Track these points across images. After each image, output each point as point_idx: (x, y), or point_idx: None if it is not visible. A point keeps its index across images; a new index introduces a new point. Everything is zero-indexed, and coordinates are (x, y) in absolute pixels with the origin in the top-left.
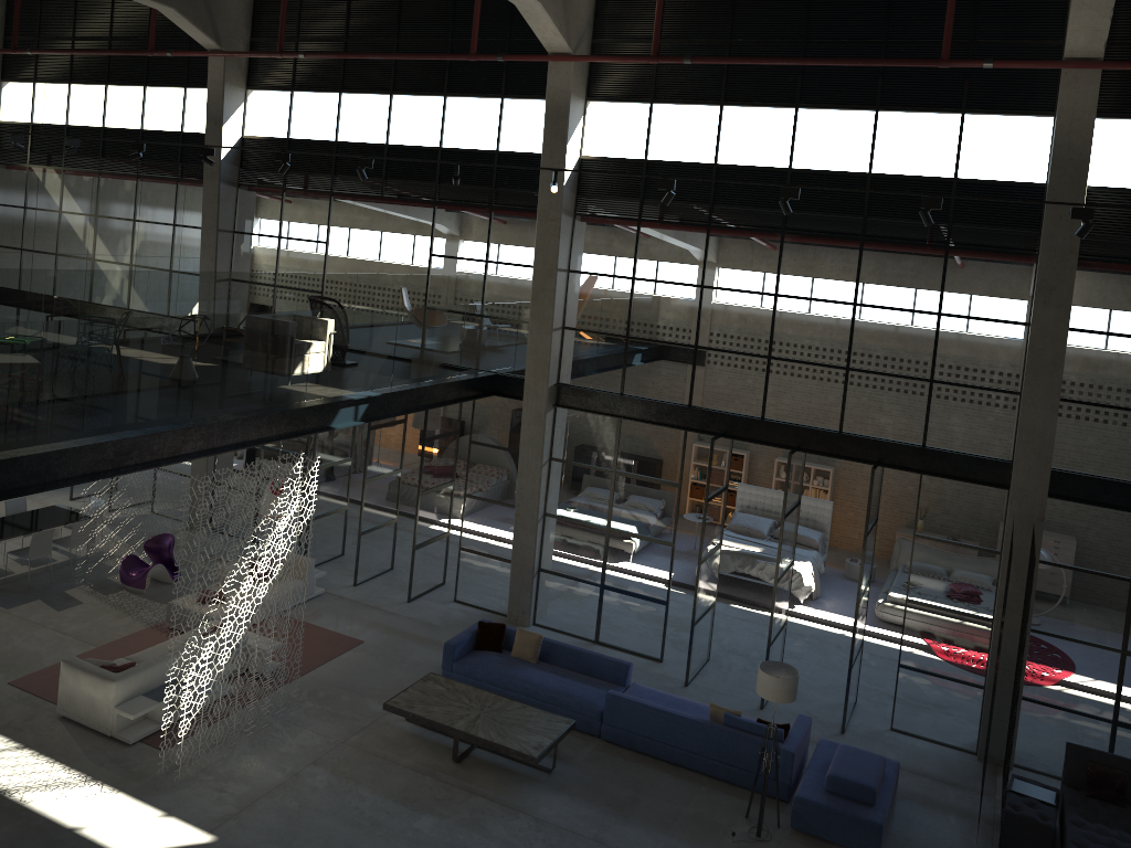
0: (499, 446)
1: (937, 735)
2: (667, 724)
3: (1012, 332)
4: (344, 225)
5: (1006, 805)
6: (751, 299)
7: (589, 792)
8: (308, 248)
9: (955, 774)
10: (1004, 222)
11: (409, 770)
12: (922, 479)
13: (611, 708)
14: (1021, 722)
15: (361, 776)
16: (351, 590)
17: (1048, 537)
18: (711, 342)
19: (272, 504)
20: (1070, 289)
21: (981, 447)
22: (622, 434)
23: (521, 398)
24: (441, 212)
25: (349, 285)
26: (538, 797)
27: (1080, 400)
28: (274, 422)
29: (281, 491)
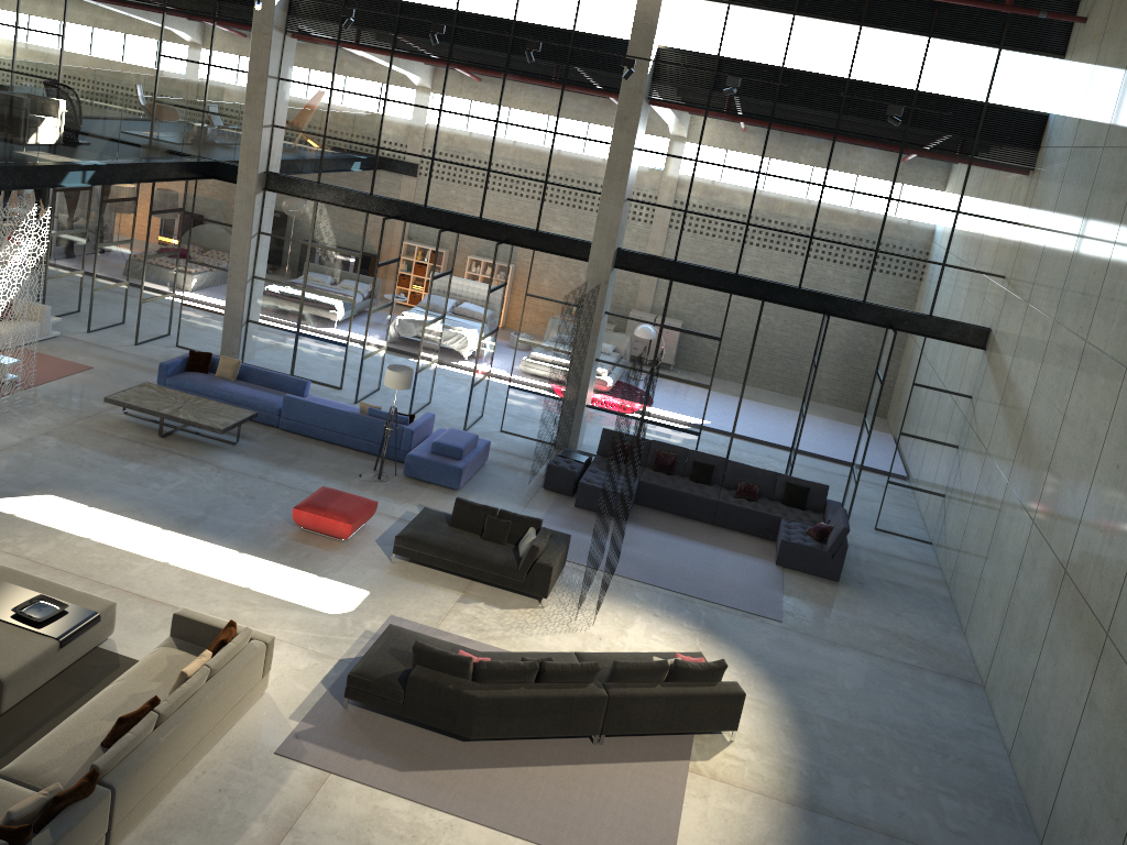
0: (217, 221)
1: (530, 434)
2: (327, 416)
3: (602, 150)
4: (87, 24)
5: (551, 462)
6: (422, 113)
7: (262, 455)
8: (45, 40)
9: (534, 454)
10: (604, 67)
11: (123, 440)
12: (534, 254)
13: (287, 406)
14: (585, 422)
15: (84, 442)
16: (85, 335)
17: (613, 296)
18: (390, 145)
19: (10, 251)
20: (637, 120)
21: (575, 232)
22: (318, 215)
23: (237, 182)
24: (170, 18)
25: (95, 85)
26: (222, 456)
27: (641, 200)
28: (10, 174)
29: (18, 242)
